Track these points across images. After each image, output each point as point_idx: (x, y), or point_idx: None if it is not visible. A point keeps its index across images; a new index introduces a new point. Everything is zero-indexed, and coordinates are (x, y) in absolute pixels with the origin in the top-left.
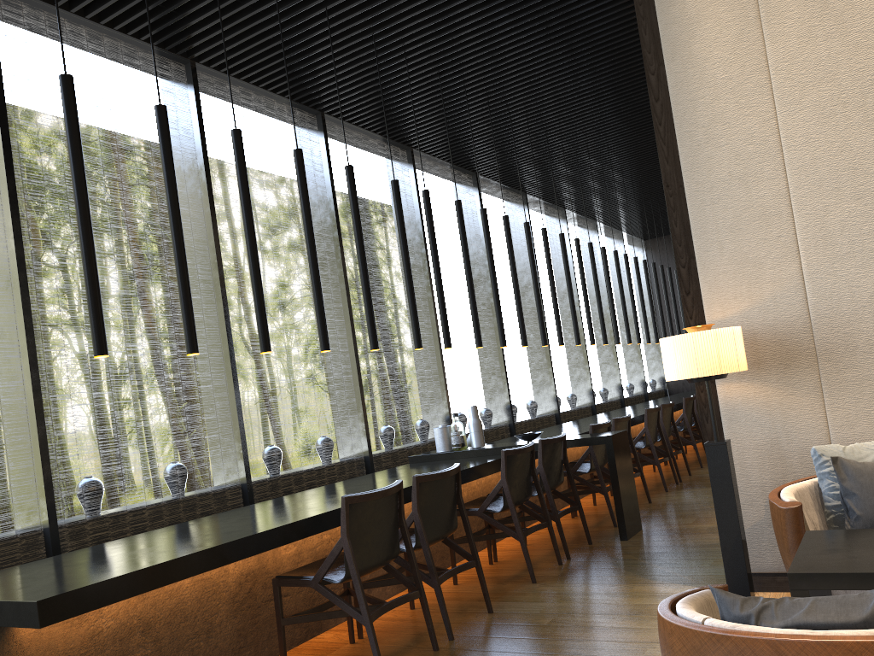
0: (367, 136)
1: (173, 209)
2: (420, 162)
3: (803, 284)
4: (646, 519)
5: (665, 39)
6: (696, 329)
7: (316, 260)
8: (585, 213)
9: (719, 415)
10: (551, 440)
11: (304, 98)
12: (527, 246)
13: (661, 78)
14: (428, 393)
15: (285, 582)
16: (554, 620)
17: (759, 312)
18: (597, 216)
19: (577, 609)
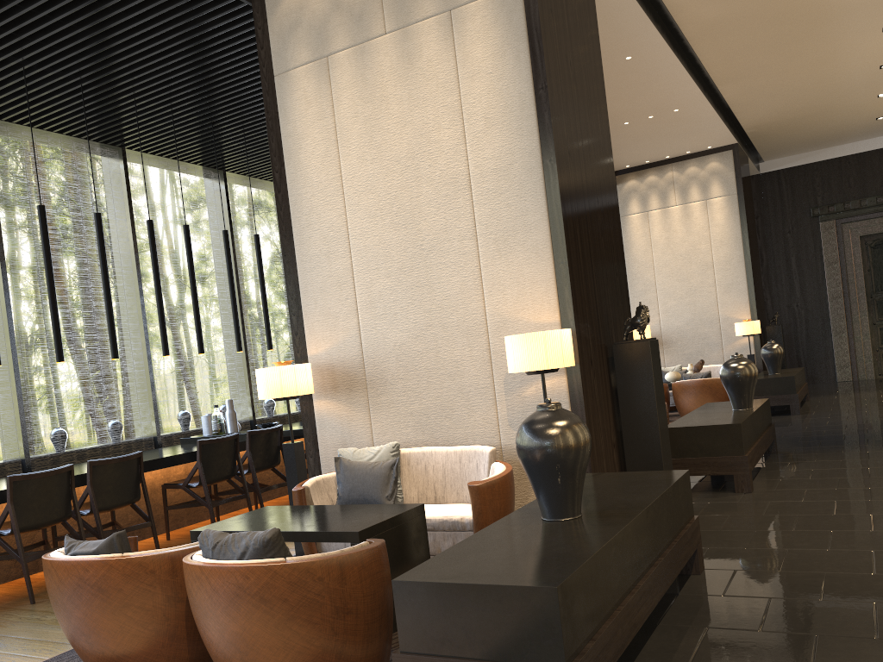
0: (175, 163)
1: None
2: (235, 182)
3: (360, 333)
4: None
5: (285, 147)
6: (277, 364)
7: (53, 292)
8: None
9: (314, 422)
10: (259, 431)
11: (101, 138)
12: None
13: (283, 175)
14: (230, 383)
15: None
16: None
17: (336, 351)
18: None
19: None
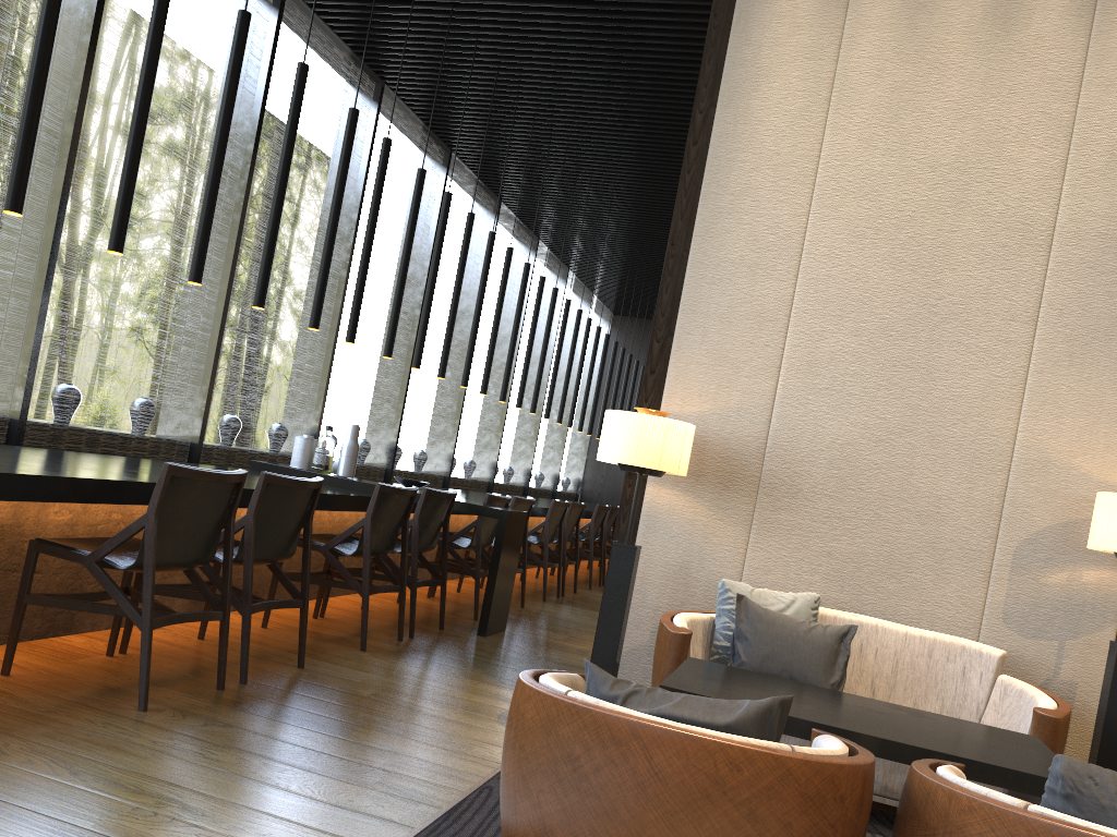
0: (333, 42)
1: (50, 10)
2: (388, 106)
3: (772, 405)
4: (513, 622)
5: (727, 79)
6: (648, 412)
7: (221, 164)
8: (559, 255)
9: (638, 518)
10: (439, 493)
11: None
12: (485, 261)
13: (708, 121)
14: (301, 394)
15: (48, 548)
16: (376, 694)
17: (718, 419)
18: (572, 263)
19: (407, 690)
